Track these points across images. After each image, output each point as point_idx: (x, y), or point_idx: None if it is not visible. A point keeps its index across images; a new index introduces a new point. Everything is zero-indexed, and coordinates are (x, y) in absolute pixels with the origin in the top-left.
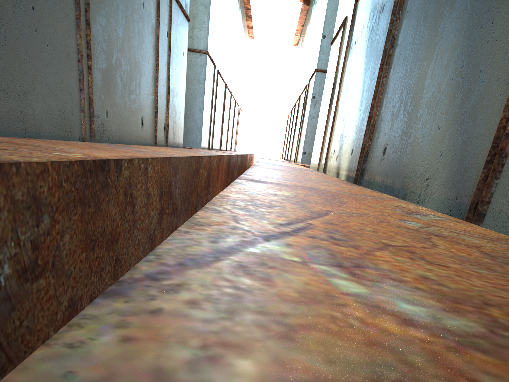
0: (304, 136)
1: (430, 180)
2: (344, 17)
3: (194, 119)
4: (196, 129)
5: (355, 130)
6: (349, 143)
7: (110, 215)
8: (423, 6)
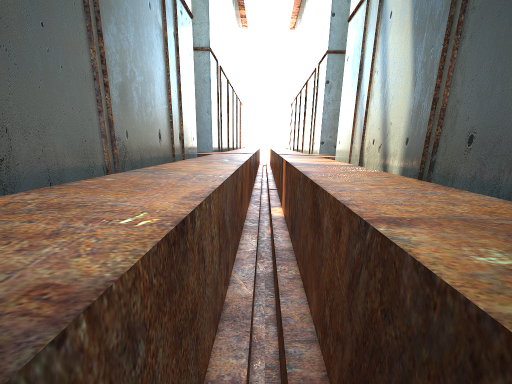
0: (320, 124)
1: None
2: None
3: (202, 122)
4: (205, 132)
5: (408, 115)
6: (400, 132)
7: (190, 288)
8: None
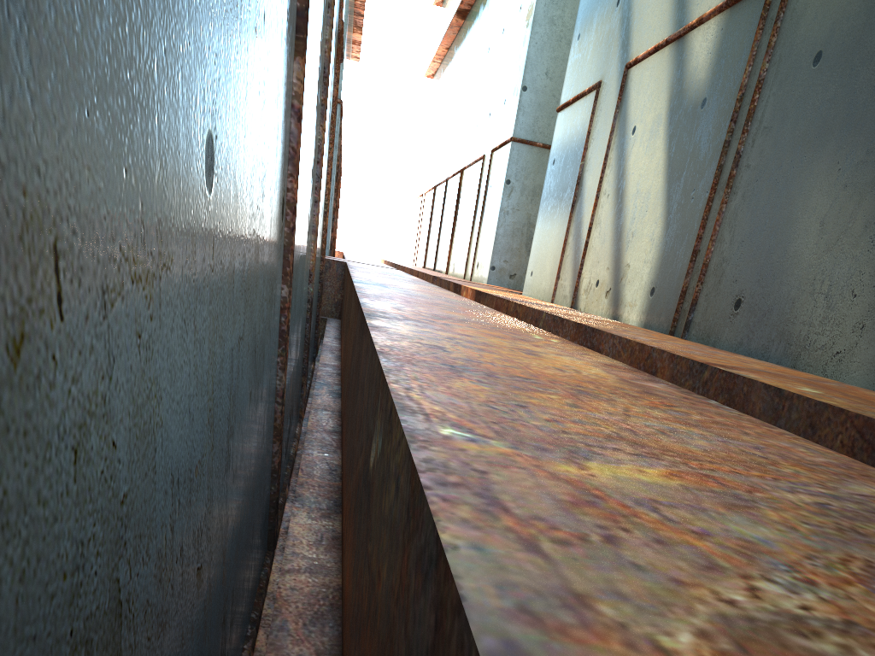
0: (492, 241)
1: (843, 355)
2: (591, 79)
3: None
4: None
5: (656, 261)
6: (642, 278)
7: None
8: (800, 132)
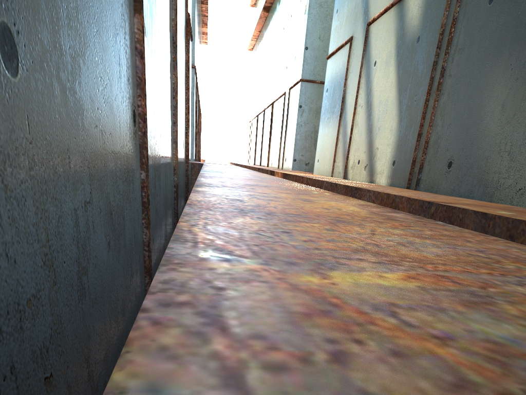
0: (293, 143)
1: (524, 190)
2: (346, 36)
3: None
4: None
5: (394, 143)
6: (387, 155)
7: None
8: (483, 48)
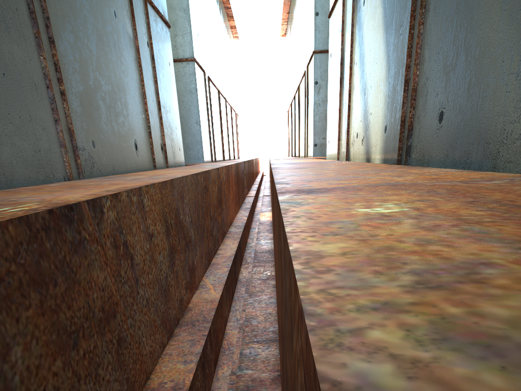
0: (312, 126)
1: None
2: None
3: (192, 133)
4: (195, 143)
5: (385, 102)
6: (379, 120)
7: (95, 284)
8: None
